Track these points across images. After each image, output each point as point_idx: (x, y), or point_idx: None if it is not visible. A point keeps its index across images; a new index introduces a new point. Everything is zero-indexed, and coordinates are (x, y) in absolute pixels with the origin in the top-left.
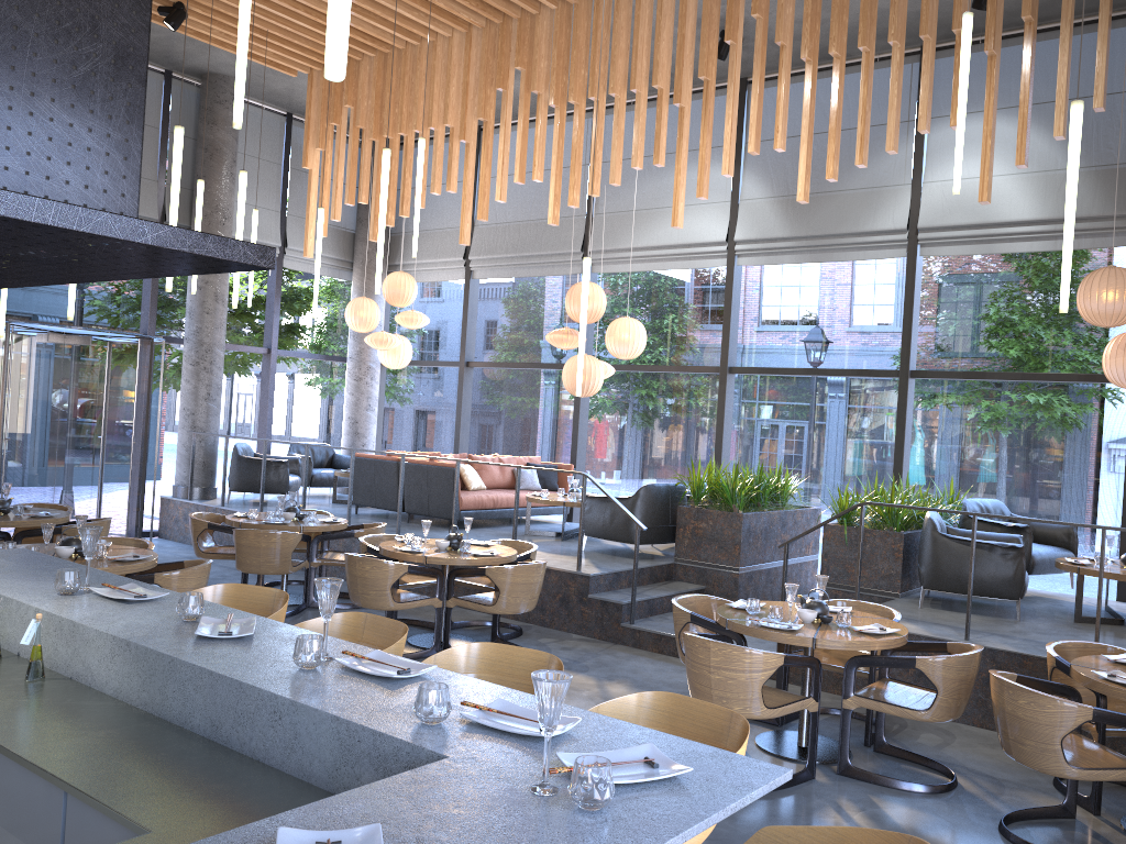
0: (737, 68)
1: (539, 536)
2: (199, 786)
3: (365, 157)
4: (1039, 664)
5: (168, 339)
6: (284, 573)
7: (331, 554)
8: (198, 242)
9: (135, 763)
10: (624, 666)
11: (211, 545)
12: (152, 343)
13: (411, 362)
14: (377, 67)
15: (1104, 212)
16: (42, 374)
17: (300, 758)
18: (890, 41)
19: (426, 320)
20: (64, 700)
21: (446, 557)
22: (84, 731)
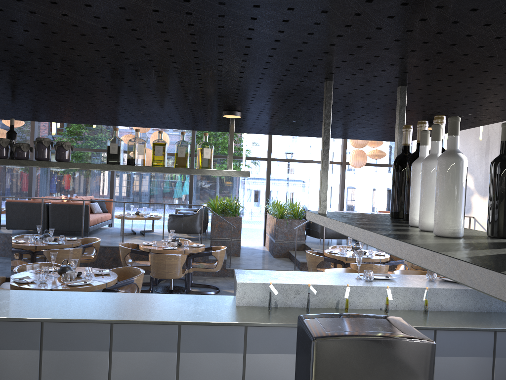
0: None
1: (129, 235)
2: None
3: None
4: None
5: None
6: None
7: None
8: None
9: None
10: None
11: None
12: None
13: None
14: None
15: None
16: None
17: None
18: None
19: (24, 123)
20: (459, 315)
21: (193, 249)
22: (502, 320)
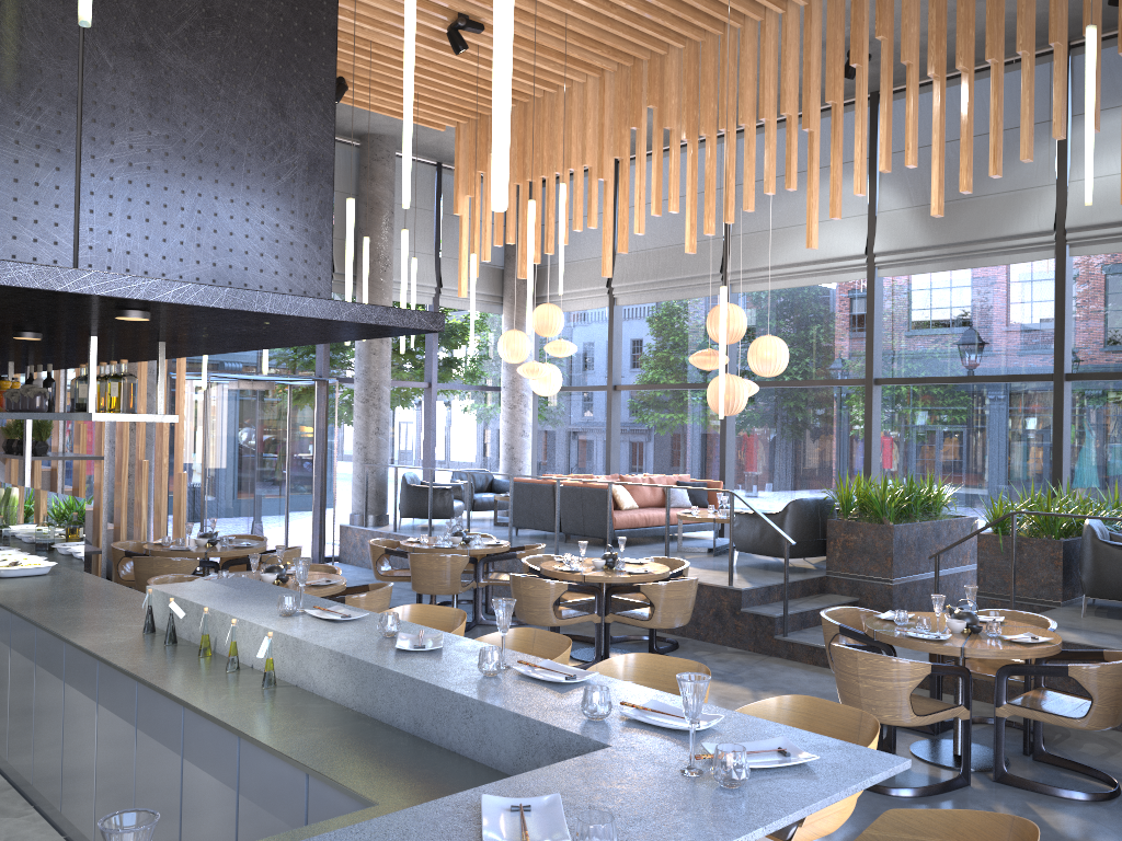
0: (864, 90)
1: (691, 553)
2: (410, 771)
3: (510, 201)
4: None
5: (340, 379)
6: (454, 593)
7: (496, 574)
8: (382, 314)
9: (358, 752)
10: (778, 677)
11: (388, 569)
12: (327, 384)
13: (561, 388)
14: (518, 116)
15: None
16: (234, 417)
17: (489, 749)
18: (1018, 51)
19: (573, 348)
20: (294, 703)
21: (603, 575)
22: (314, 727)
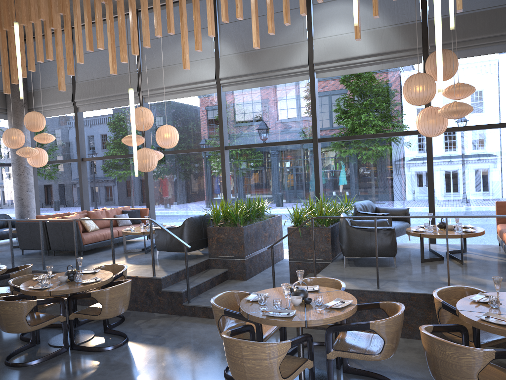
0: None
1: (132, 253)
2: None
3: None
4: (420, 297)
5: None
6: None
7: None
8: None
9: None
10: (187, 333)
11: None
12: None
13: (50, 161)
14: None
15: (405, 47)
16: None
17: None
18: None
19: (52, 137)
20: None
21: (64, 289)
22: None
